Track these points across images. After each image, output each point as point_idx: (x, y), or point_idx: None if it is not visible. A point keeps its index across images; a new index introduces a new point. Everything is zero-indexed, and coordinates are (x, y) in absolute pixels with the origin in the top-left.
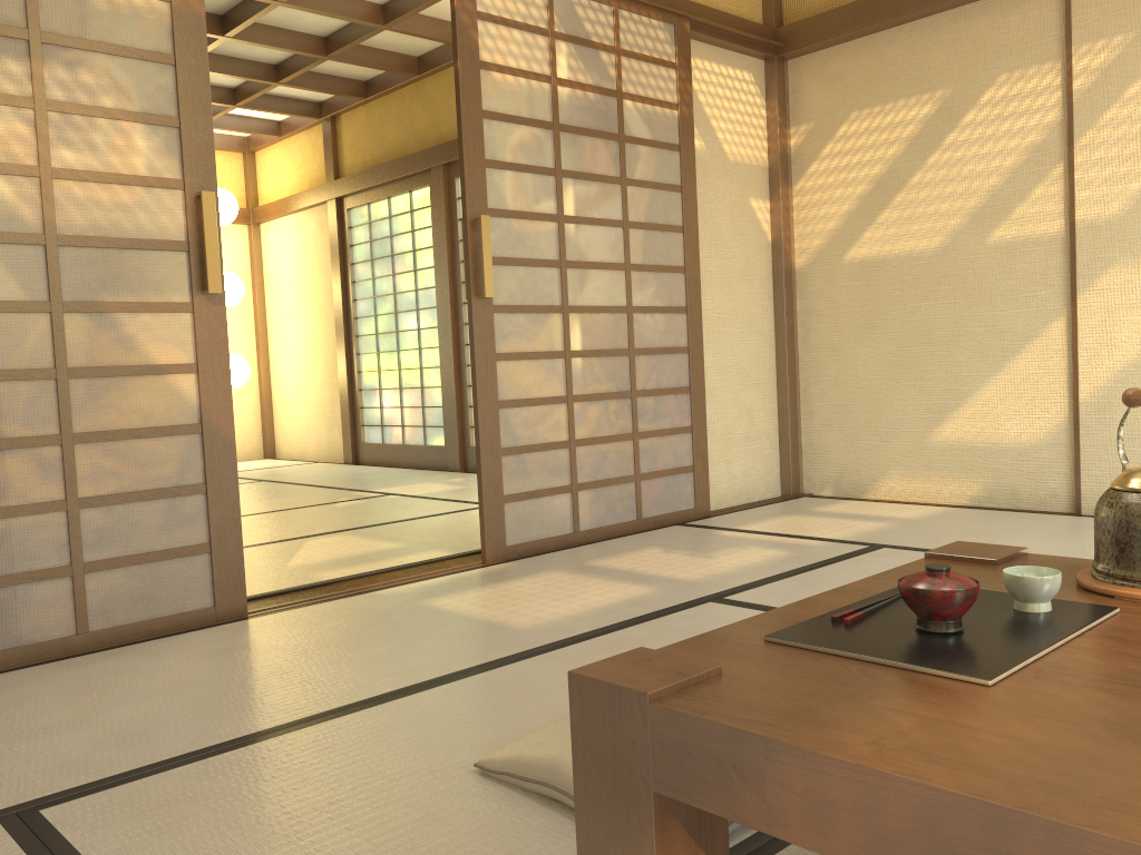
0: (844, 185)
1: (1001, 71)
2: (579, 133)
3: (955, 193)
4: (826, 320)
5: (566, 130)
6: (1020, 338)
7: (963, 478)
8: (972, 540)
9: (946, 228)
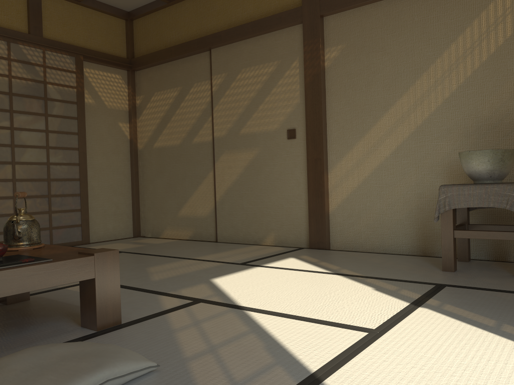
0: (153, 119)
1: (195, 82)
2: (23, 96)
3: (183, 124)
4: (148, 169)
5: (16, 95)
6: (201, 178)
7: (187, 229)
8: (158, 250)
9: (181, 137)
